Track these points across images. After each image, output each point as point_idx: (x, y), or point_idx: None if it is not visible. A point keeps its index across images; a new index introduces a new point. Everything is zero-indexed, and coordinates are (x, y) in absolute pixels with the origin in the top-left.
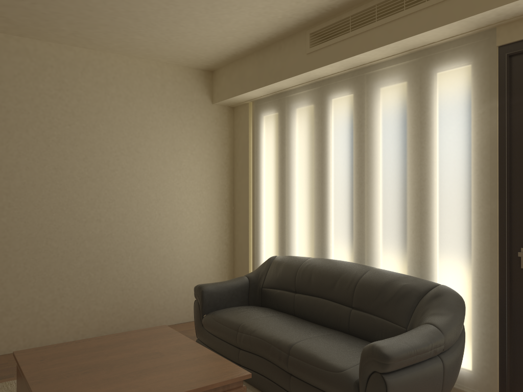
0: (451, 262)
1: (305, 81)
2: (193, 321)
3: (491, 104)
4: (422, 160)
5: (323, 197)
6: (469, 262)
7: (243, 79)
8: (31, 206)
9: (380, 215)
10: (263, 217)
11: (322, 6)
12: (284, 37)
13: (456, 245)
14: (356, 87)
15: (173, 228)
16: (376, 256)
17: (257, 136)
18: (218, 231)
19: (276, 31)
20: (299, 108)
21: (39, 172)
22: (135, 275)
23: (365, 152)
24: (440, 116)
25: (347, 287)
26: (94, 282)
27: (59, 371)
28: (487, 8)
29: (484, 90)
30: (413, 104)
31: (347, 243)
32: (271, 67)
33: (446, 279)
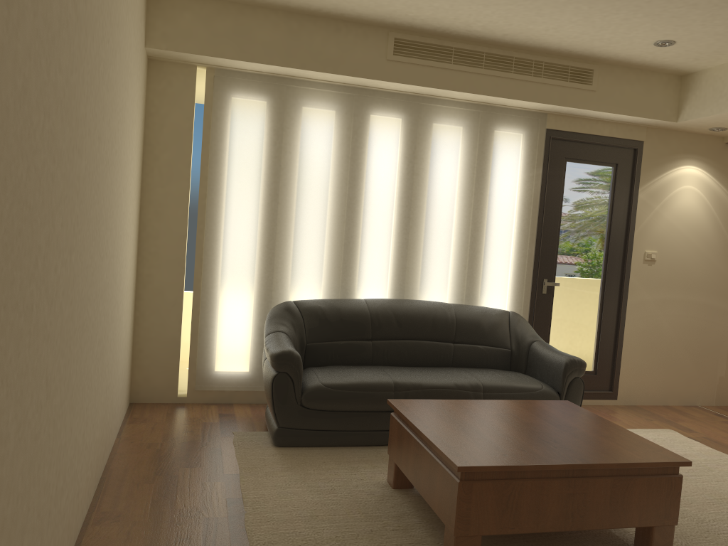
0: (497, 293)
1: (344, 82)
2: (125, 426)
3: (538, 171)
4: (479, 205)
5: (353, 228)
6: (511, 292)
7: (248, 40)
8: (85, 224)
9: (432, 252)
10: (230, 248)
11: (450, 29)
12: (352, 20)
13: (503, 279)
14: (412, 114)
15: (124, 267)
16: (423, 293)
17: (222, 124)
18: (134, 269)
19: (367, 16)
20: (319, 111)
21: (92, 144)
22: (111, 360)
23: (418, 186)
24: (499, 170)
25: (446, 324)
26: (99, 382)
27: (547, 450)
28: (575, 106)
29: (535, 158)
30: (475, 152)
31: (386, 281)
32: (317, 47)
33: (492, 307)
